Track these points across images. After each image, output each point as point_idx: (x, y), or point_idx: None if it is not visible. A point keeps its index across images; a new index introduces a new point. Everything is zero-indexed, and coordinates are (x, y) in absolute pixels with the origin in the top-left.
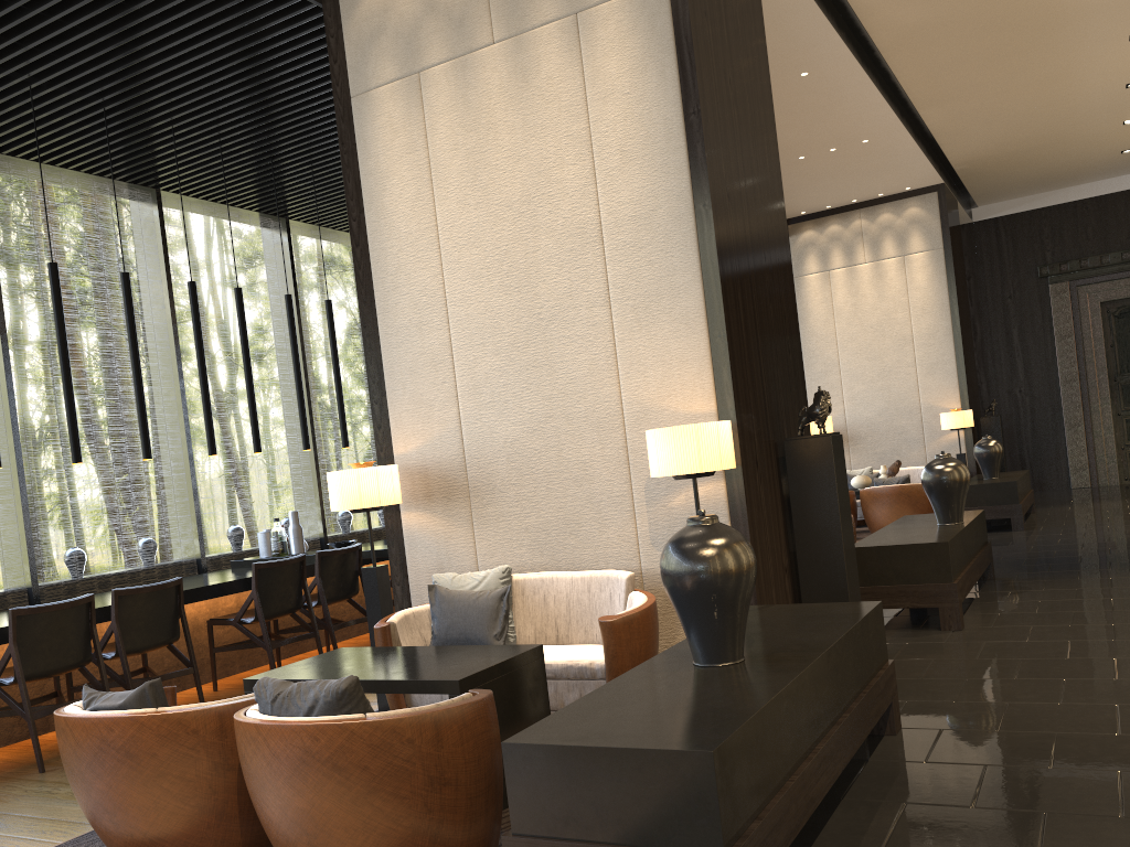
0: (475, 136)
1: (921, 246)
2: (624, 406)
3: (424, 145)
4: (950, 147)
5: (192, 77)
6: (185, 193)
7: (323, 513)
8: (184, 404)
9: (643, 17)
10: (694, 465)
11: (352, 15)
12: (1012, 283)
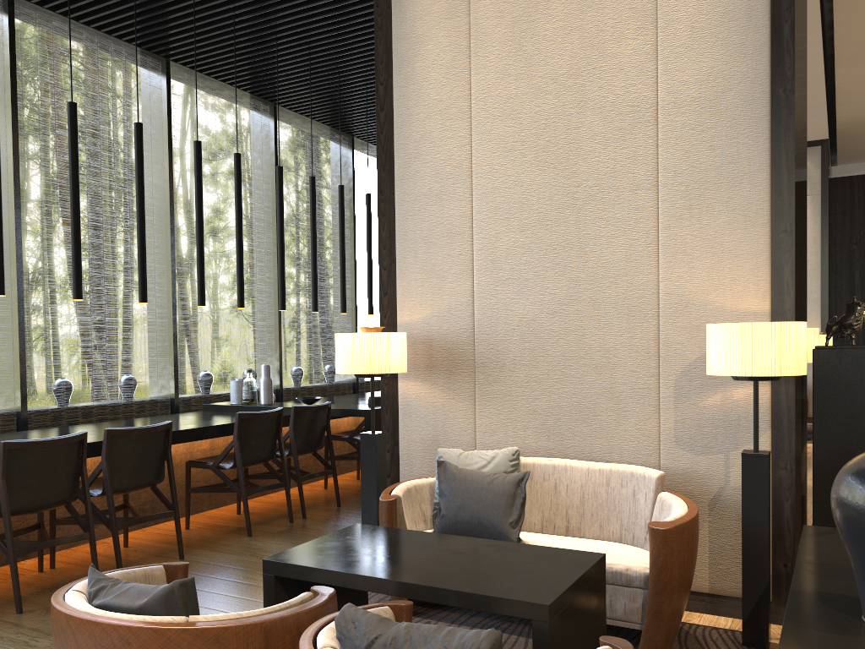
0: (523, 4)
1: None
2: (660, 296)
3: (466, 11)
4: (844, 107)
5: None
6: (191, 67)
7: (281, 367)
8: (173, 257)
9: None
10: (772, 368)
11: None
12: (859, 232)
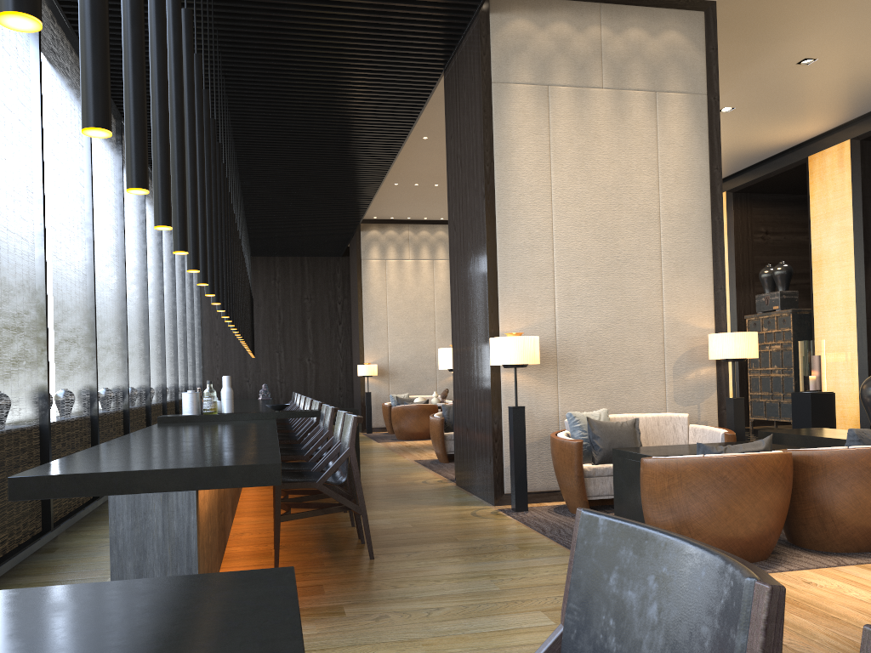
0: (585, 138)
1: (444, 256)
2: (664, 319)
3: (547, 132)
4: None
5: (317, 9)
6: None
7: (129, 387)
8: (94, 266)
9: (693, 109)
10: (754, 354)
11: (500, 29)
12: None
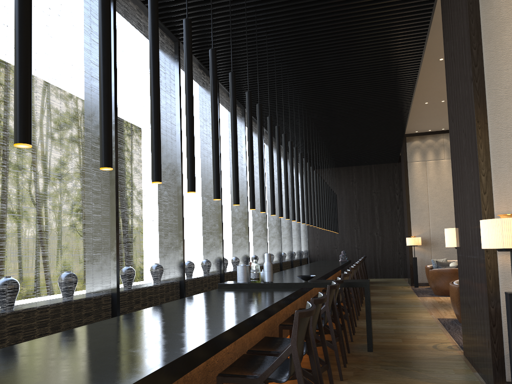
0: None
1: None
2: None
3: None
4: None
5: None
6: None
7: (223, 258)
8: (182, 178)
9: None
10: None
11: None
12: None
